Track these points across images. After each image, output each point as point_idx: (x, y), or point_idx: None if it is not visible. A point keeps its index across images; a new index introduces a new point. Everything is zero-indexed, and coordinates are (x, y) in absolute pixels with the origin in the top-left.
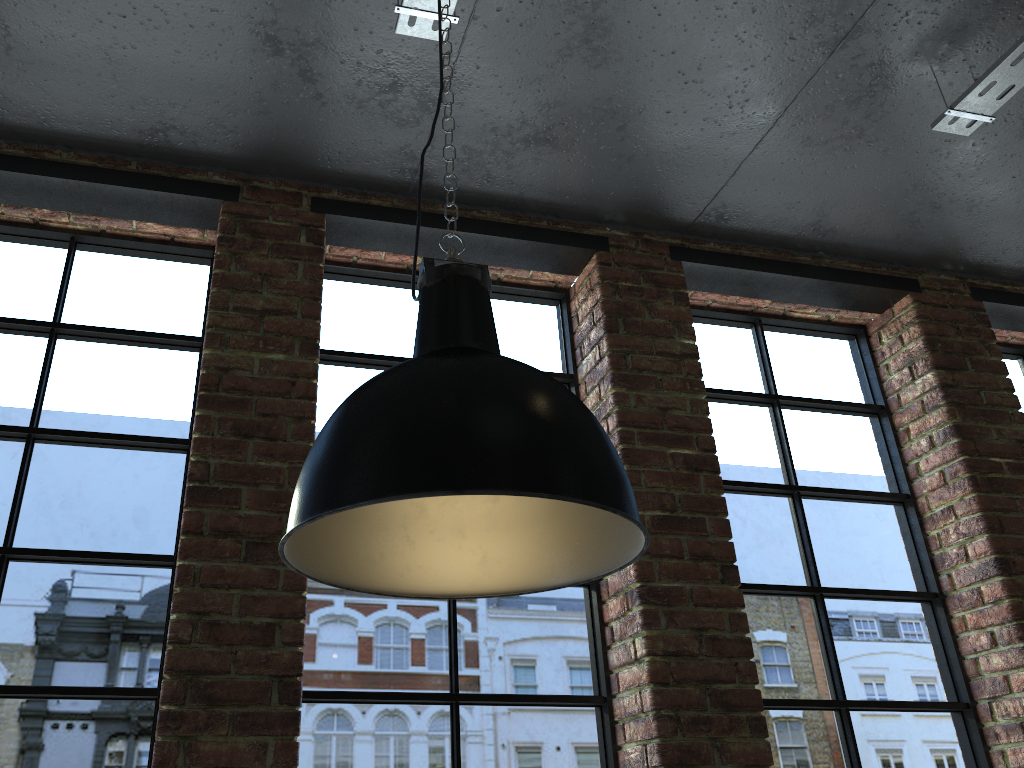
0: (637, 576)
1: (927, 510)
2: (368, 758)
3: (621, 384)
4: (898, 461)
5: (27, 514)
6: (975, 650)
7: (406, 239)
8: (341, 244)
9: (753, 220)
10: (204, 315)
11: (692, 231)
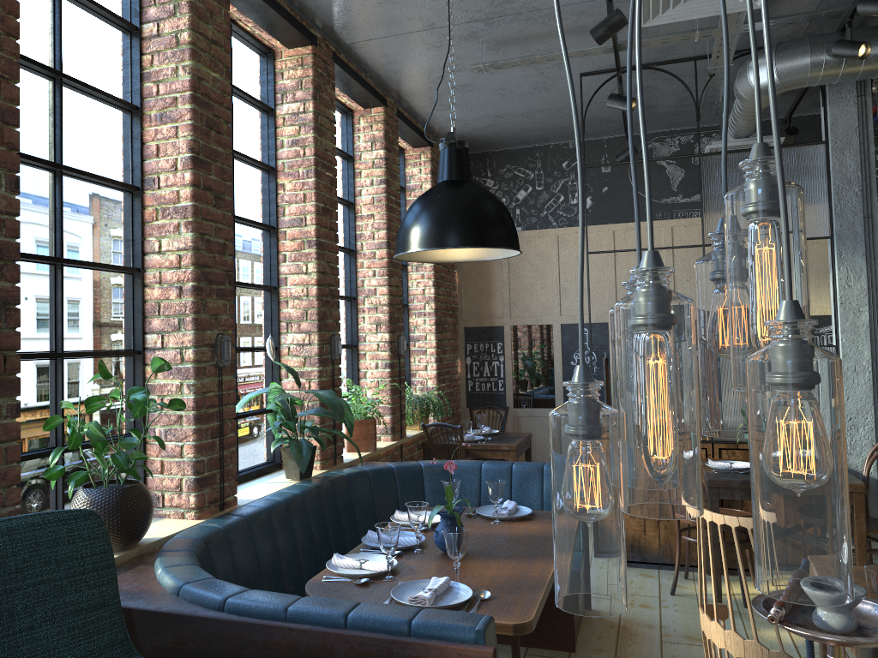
0: (316, 235)
1: (360, 213)
2: None
3: (317, 132)
4: (352, 186)
5: (62, 141)
6: (365, 277)
7: (246, 1)
8: None
9: (366, 54)
10: (130, 5)
11: (341, 46)
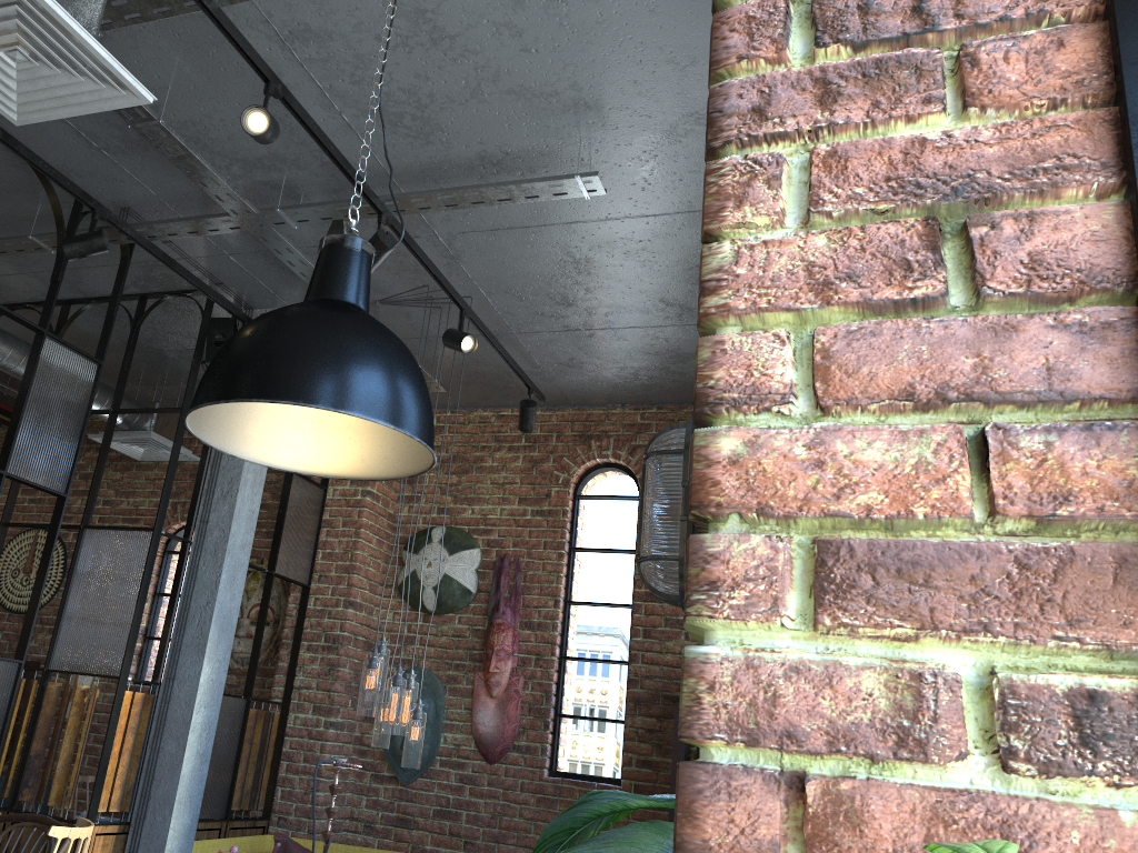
0: None
1: None
2: None
3: None
4: None
5: None
6: None
7: None
8: None
9: None
10: None
11: None
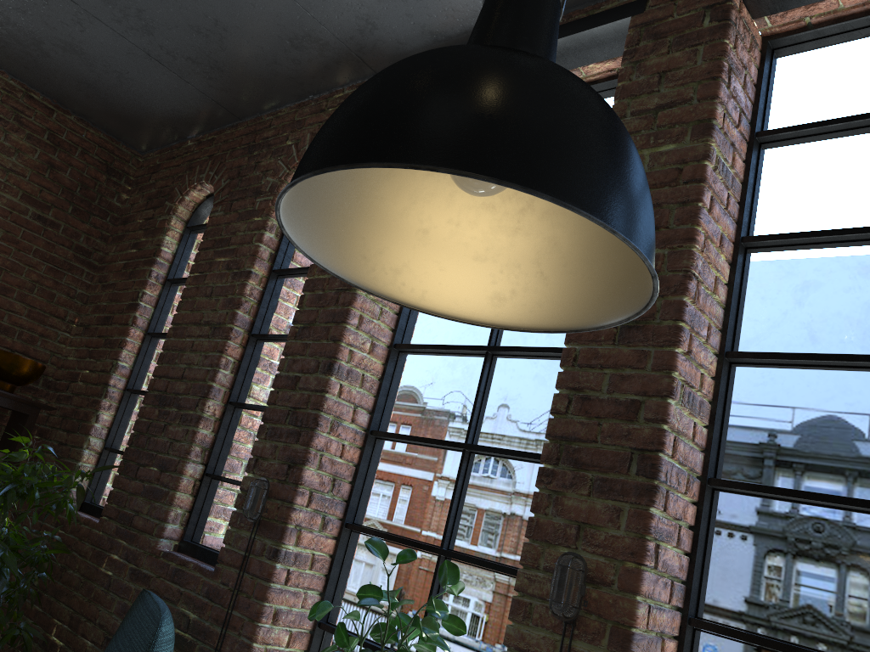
0: None
1: None
2: (791, 560)
3: None
4: None
5: None
6: None
7: None
8: (776, 10)
9: None
10: None
11: None
